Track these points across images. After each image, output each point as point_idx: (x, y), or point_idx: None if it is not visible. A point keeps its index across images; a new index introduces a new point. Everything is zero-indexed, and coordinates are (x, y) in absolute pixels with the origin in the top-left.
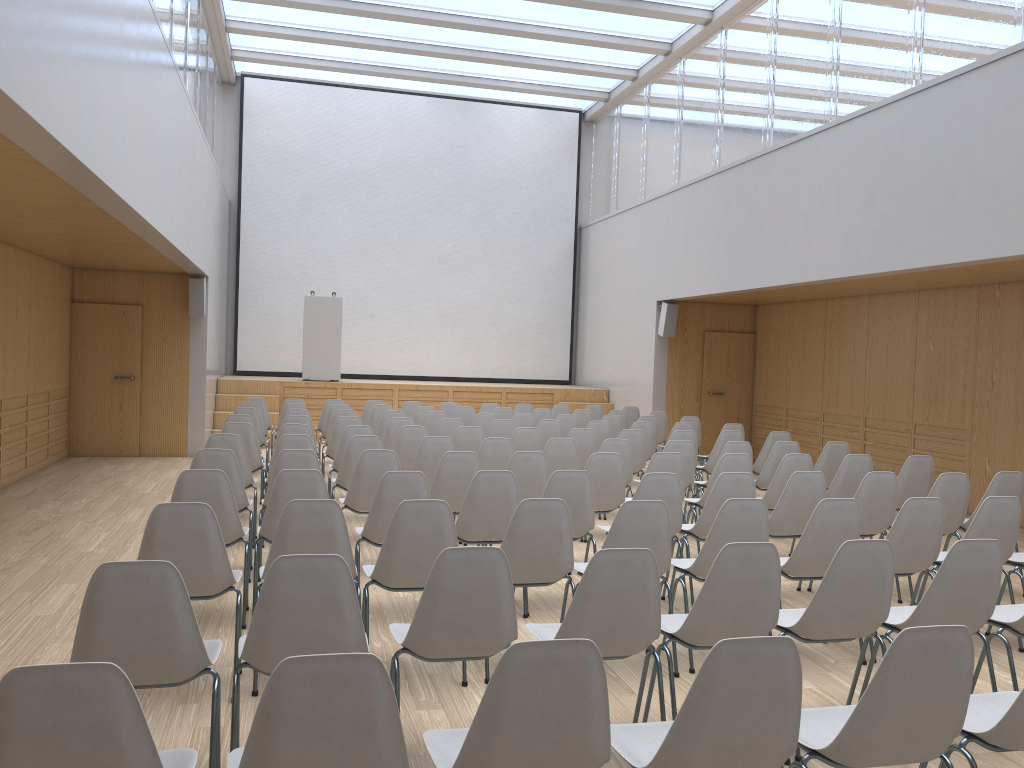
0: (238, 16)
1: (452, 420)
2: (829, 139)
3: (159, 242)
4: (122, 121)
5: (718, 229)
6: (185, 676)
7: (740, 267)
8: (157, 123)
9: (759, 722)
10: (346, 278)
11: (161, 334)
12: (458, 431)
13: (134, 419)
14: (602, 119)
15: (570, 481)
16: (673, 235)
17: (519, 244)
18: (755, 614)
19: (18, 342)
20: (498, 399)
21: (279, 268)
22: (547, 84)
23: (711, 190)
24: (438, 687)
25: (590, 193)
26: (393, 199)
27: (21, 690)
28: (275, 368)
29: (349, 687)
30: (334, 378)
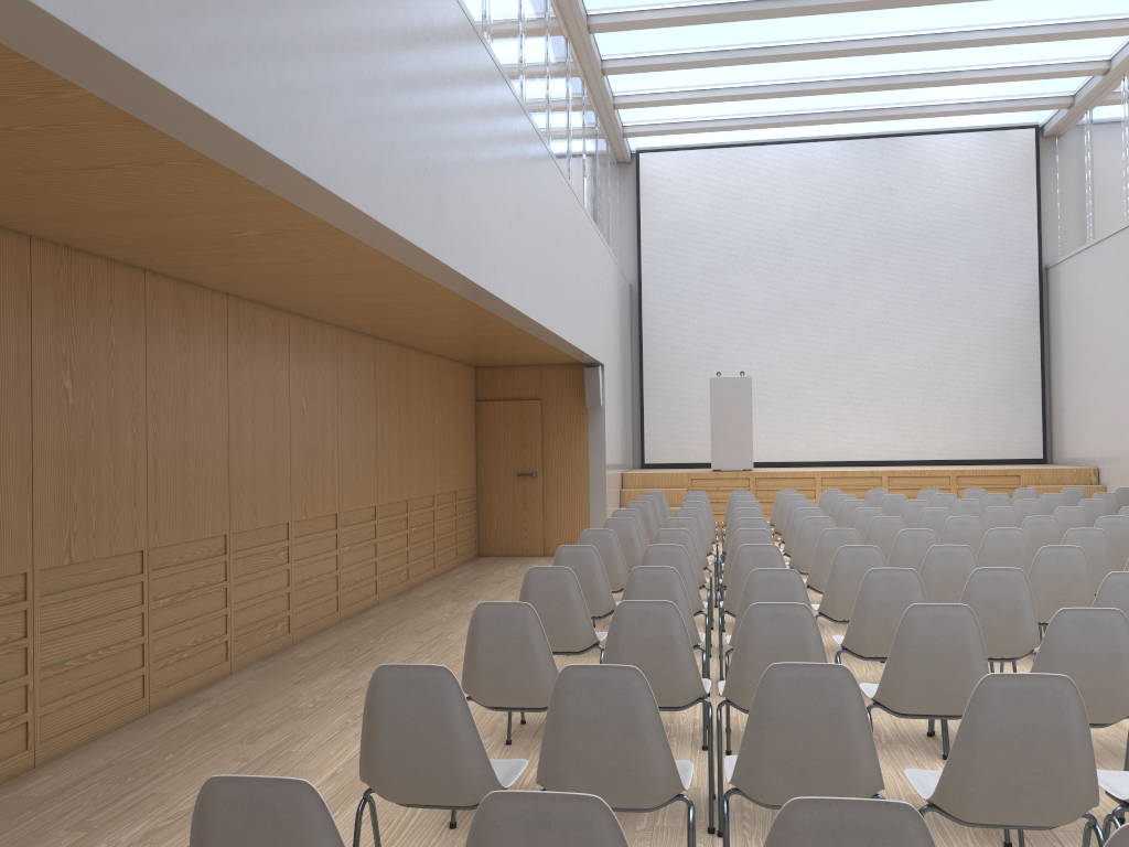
0: (625, 90)
1: (870, 510)
2: None
3: (538, 331)
4: (477, 207)
5: None
6: (473, 799)
7: None
8: (524, 207)
9: None
10: (757, 355)
11: (560, 428)
12: (873, 522)
13: (537, 517)
14: (1067, 130)
15: (998, 582)
16: None
17: (965, 296)
18: None
19: (422, 443)
20: (946, 485)
21: (684, 350)
22: (987, 100)
23: None
24: None
25: (1057, 223)
26: (806, 261)
27: (218, 802)
28: (684, 459)
29: (569, 837)
30: (746, 467)
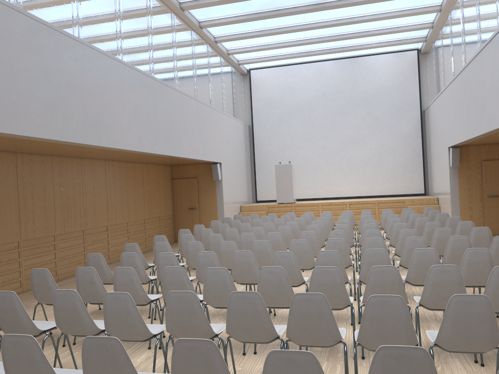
0: (231, 47)
1: (292, 222)
2: (493, 45)
3: (162, 155)
4: (98, 116)
5: (462, 104)
6: None
7: (471, 125)
8: (141, 110)
9: (29, 371)
10: (302, 153)
11: (205, 189)
12: (278, 228)
13: None
14: (429, 50)
15: (242, 256)
16: (450, 110)
17: (388, 124)
18: (193, 326)
19: (136, 199)
20: (373, 206)
21: (271, 152)
22: (389, 40)
23: (459, 82)
24: (138, 348)
25: (428, 91)
26: (321, 112)
27: None
28: (273, 198)
29: None
30: (291, 201)
